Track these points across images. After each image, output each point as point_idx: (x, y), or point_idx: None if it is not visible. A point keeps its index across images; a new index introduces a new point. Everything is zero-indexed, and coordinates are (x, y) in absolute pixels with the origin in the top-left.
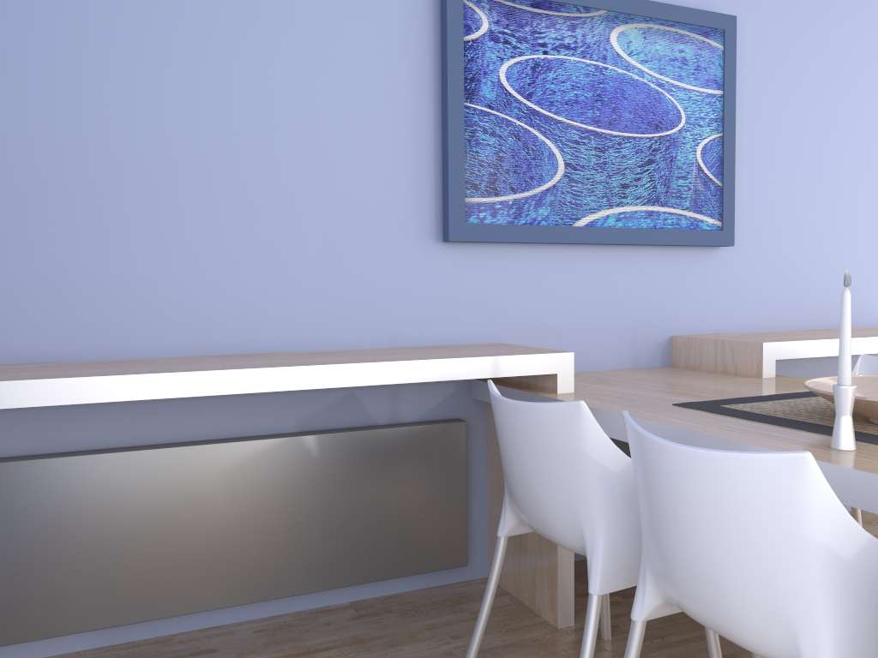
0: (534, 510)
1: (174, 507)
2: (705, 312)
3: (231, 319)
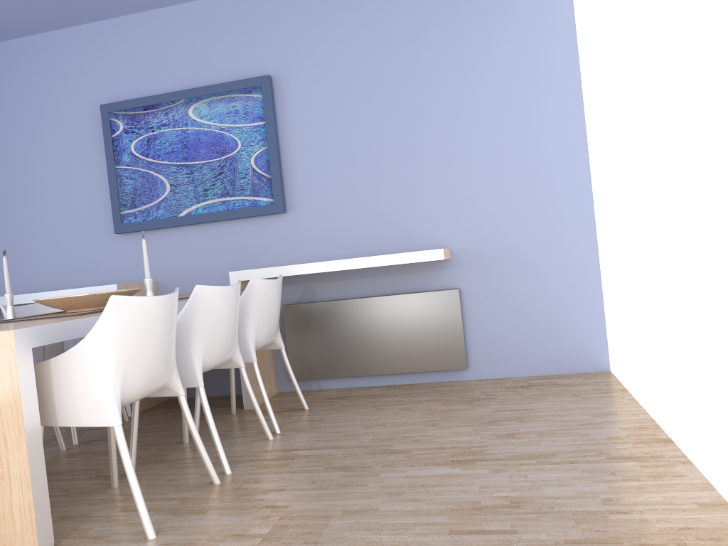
0: None
1: None
2: (280, 253)
3: (39, 278)
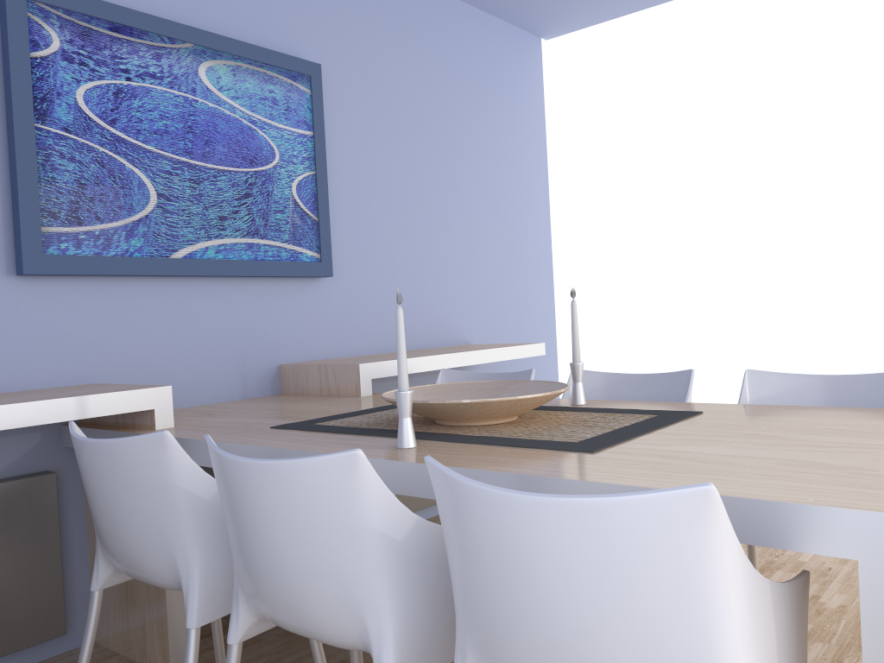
0: (126, 553)
1: None
2: (311, 339)
3: None
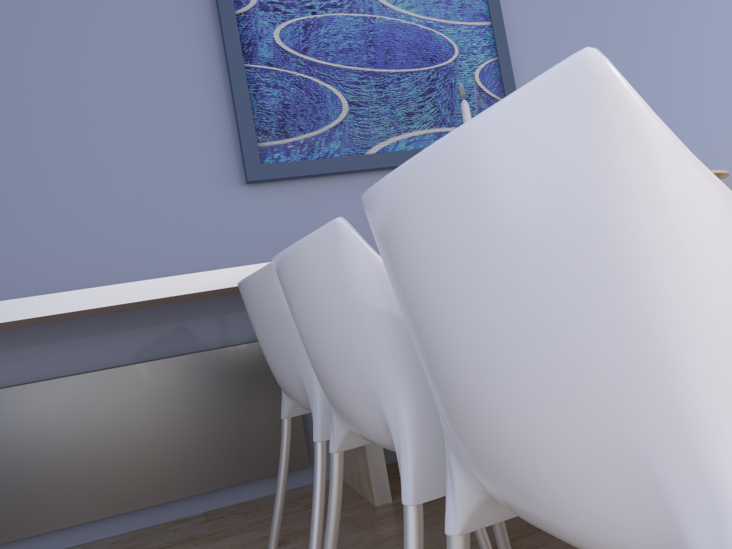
0: (279, 379)
1: (20, 439)
2: None
3: (60, 273)
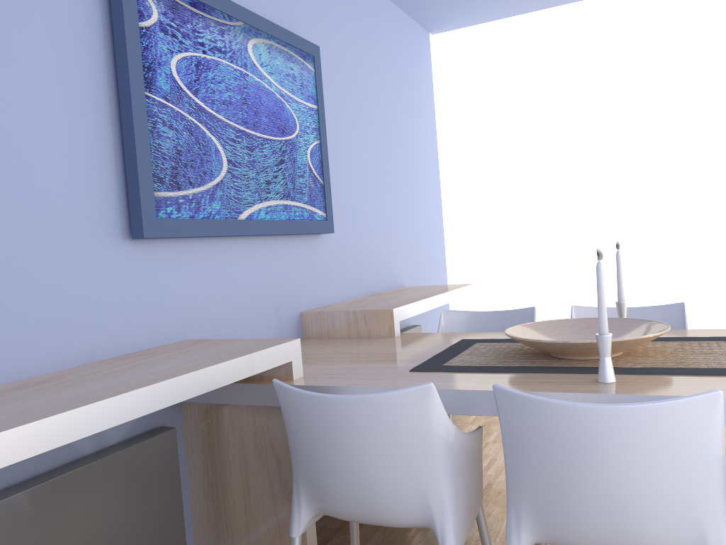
0: (365, 499)
1: None
2: (318, 289)
3: None
